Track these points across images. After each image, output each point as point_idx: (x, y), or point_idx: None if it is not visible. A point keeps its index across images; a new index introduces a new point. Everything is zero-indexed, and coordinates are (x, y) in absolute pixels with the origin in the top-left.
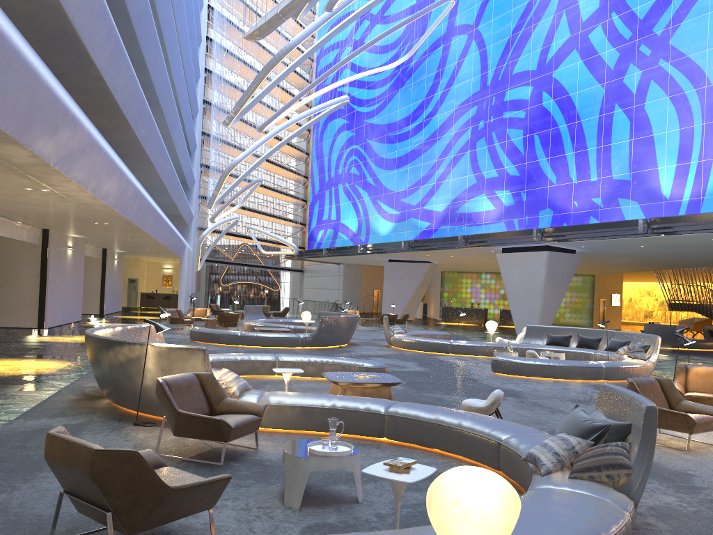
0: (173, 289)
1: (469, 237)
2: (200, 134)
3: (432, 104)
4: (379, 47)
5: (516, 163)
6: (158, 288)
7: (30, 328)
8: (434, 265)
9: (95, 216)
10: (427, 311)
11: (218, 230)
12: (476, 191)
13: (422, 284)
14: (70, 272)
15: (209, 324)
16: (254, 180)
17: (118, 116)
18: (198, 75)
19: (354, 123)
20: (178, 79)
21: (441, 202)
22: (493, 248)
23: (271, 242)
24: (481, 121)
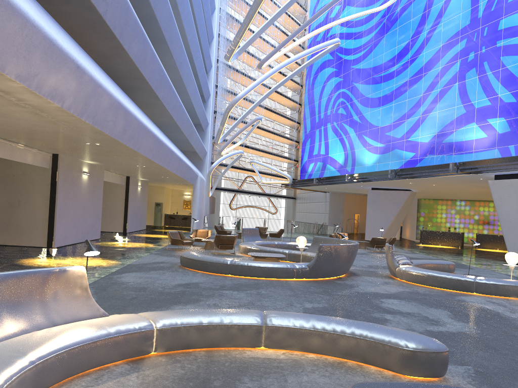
0: (190, 211)
1: (461, 164)
2: (213, 86)
3: (417, 44)
4: (365, 0)
5: (512, 89)
6: (179, 210)
7: (40, 247)
8: (414, 193)
9: (77, 133)
10: (402, 232)
11: (228, 164)
12: (465, 121)
13: (402, 210)
14: (86, 195)
15: (208, 245)
16: (255, 118)
17: (112, 35)
18: (211, 36)
19: (342, 70)
20: (188, 25)
21: (427, 133)
22: (484, 175)
23: (270, 174)
24: (471, 53)
